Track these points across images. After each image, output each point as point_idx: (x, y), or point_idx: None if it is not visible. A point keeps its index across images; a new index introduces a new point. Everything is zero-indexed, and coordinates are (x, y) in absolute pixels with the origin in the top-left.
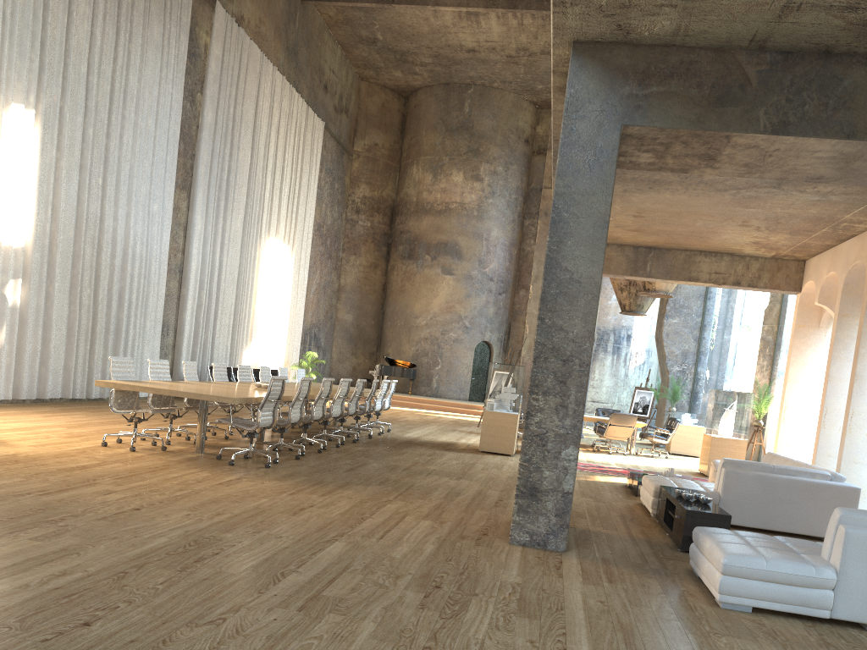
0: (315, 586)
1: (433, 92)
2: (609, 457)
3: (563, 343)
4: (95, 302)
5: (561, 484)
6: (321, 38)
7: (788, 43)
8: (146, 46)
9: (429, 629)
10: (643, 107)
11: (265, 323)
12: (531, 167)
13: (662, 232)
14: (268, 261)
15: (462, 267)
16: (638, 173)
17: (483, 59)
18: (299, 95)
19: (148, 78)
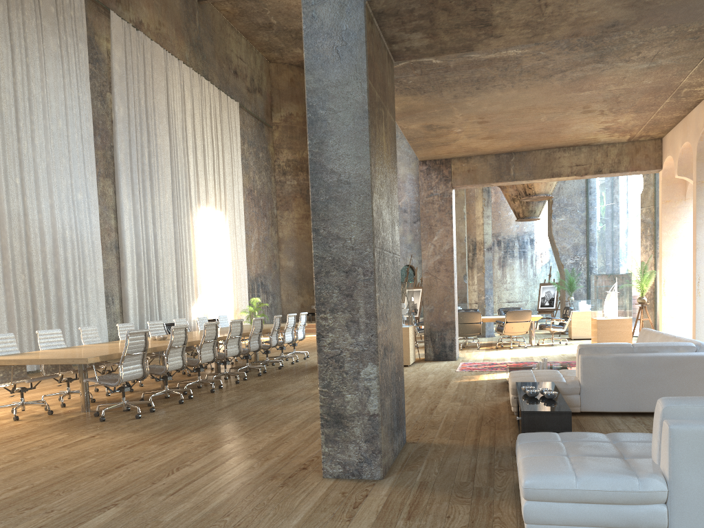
0: None
1: None
2: (508, 352)
3: (342, 252)
4: (31, 286)
5: (366, 406)
6: (223, 31)
7: None
8: (43, 57)
9: None
10: None
11: (209, 280)
12: None
13: (513, 134)
14: (203, 227)
15: None
16: (457, 73)
17: None
18: (209, 82)
19: (51, 85)
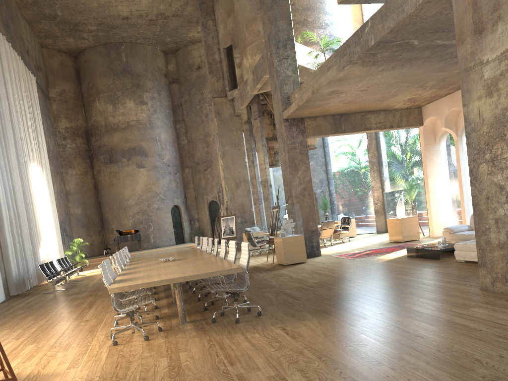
0: None
1: (97, 50)
2: (333, 248)
3: None
4: None
5: None
6: (17, 16)
7: None
8: None
9: None
10: None
11: (43, 226)
12: (171, 91)
13: (363, 100)
14: (34, 180)
15: (149, 161)
16: (410, 53)
17: (133, 24)
18: (19, 57)
19: None
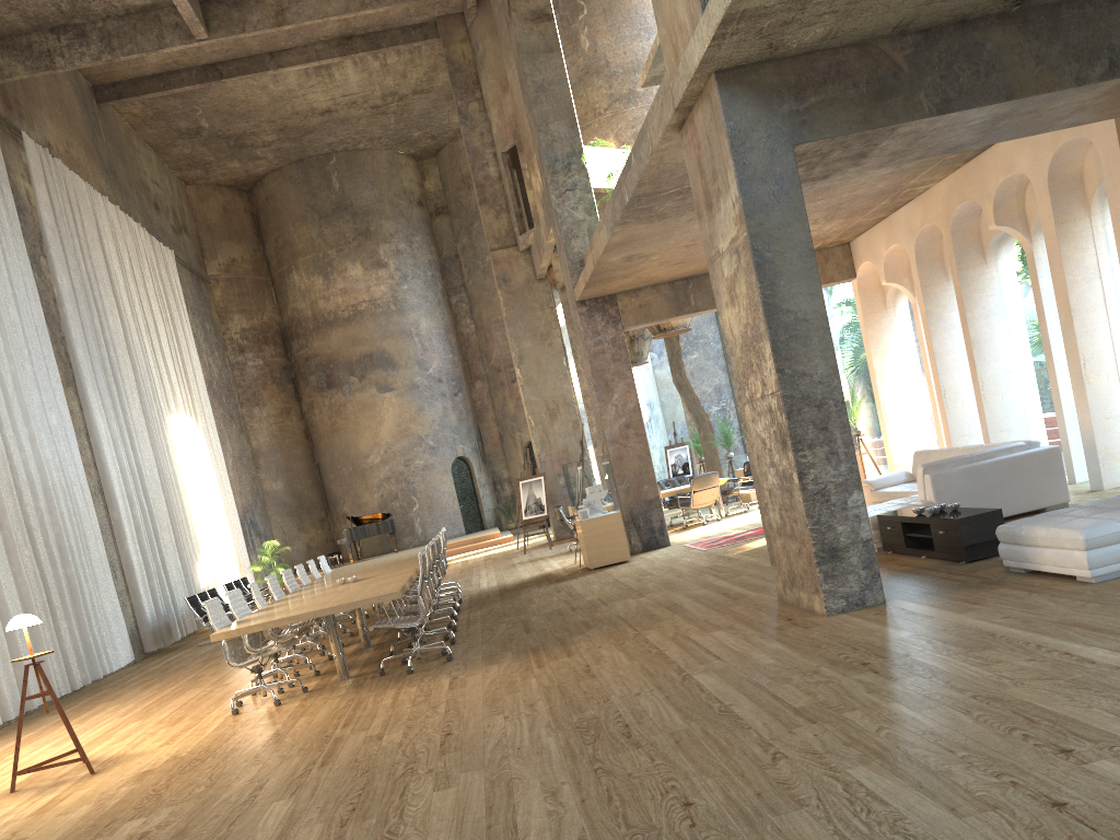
0: (776, 706)
1: (285, 175)
2: (711, 527)
3: (811, 388)
4: (38, 564)
5: (858, 534)
6: (131, 145)
7: (929, 21)
8: None
9: (941, 687)
10: (807, 121)
11: (204, 525)
12: (435, 232)
13: None
14: (180, 445)
15: (401, 377)
16: None
17: (343, 118)
18: (138, 224)
19: None
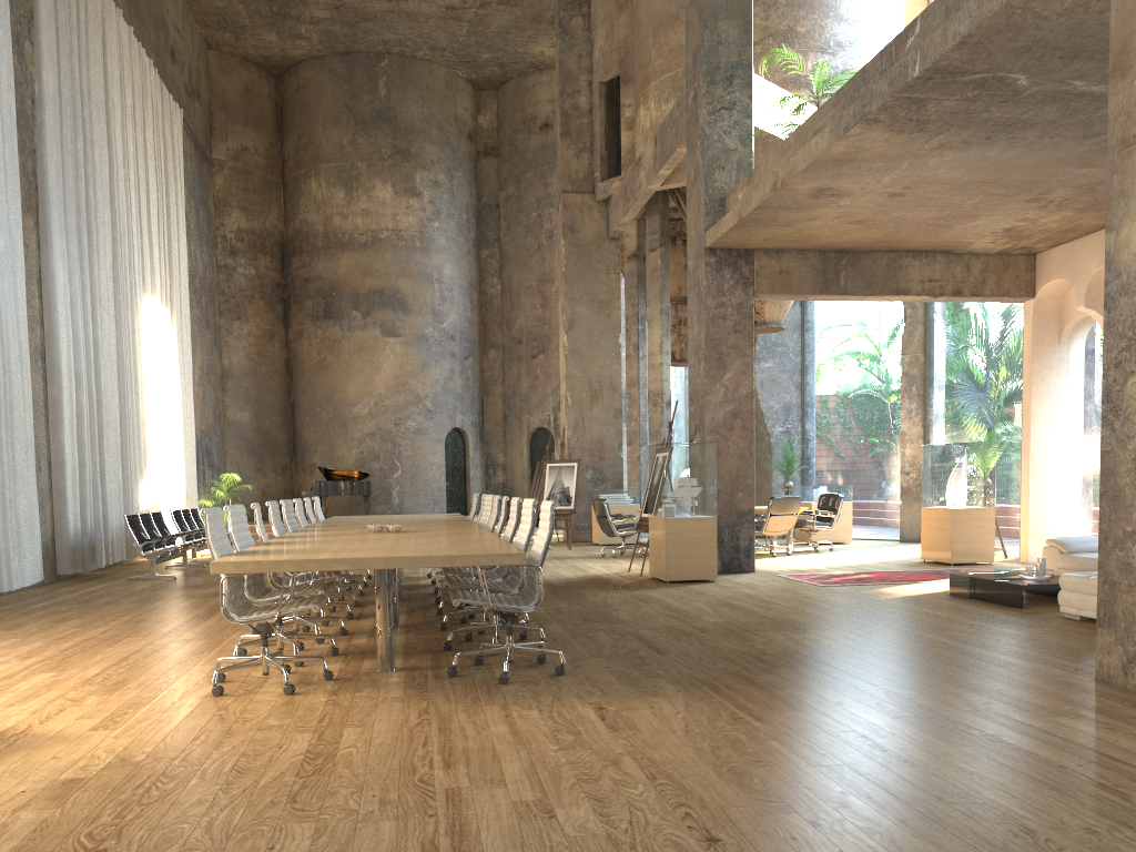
0: None
1: (326, 66)
2: (788, 561)
3: None
4: None
5: None
6: None
7: None
8: None
9: None
10: None
11: (157, 436)
12: (478, 174)
13: (895, 222)
14: (148, 334)
15: (411, 324)
16: (1009, 108)
17: (410, 13)
18: (151, 61)
19: None
